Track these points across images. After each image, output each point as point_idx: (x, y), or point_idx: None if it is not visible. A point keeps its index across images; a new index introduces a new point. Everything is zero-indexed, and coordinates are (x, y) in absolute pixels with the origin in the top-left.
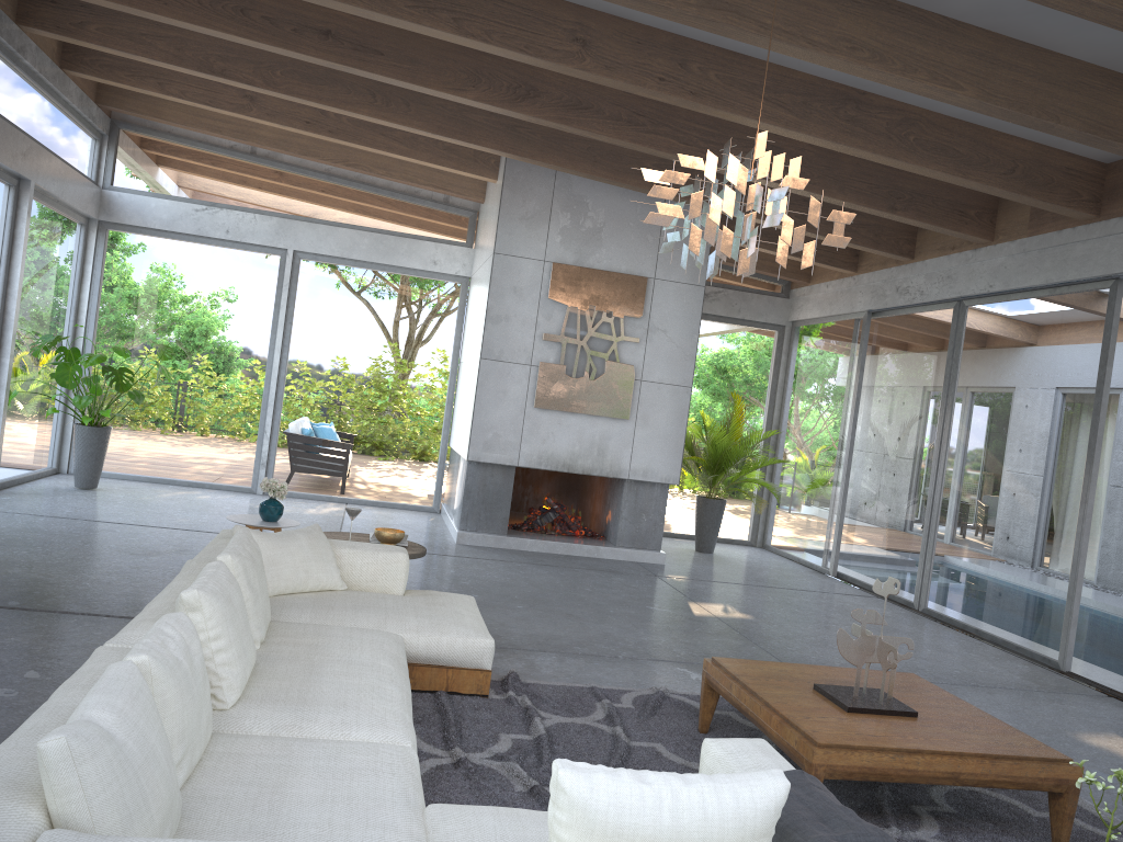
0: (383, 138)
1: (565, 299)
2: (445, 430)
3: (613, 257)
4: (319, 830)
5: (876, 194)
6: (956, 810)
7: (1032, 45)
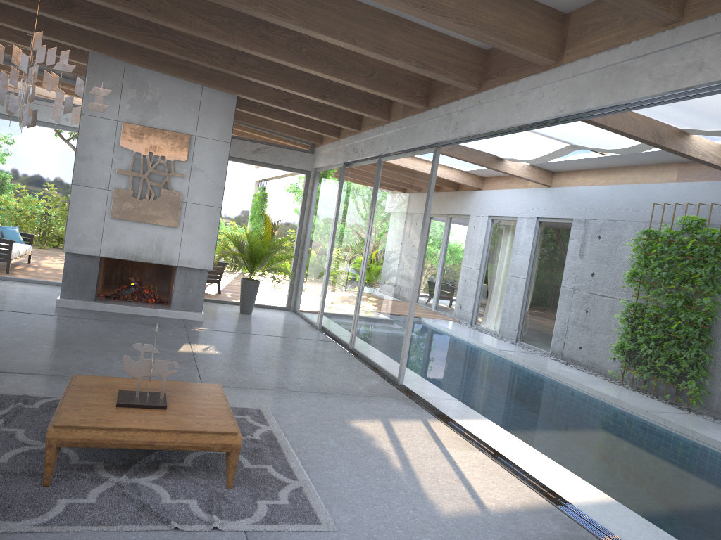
0: (5, 31)
1: (132, 147)
2: None
3: (167, 120)
4: None
5: (313, 87)
6: (191, 465)
7: None
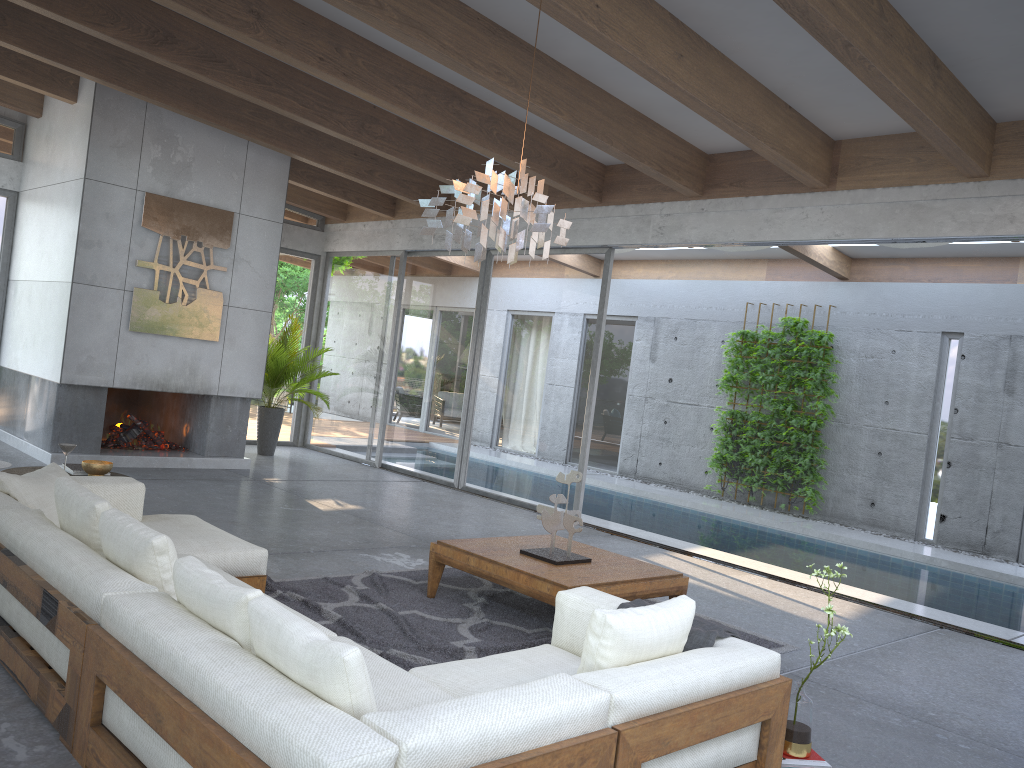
0: None
1: (158, 228)
2: None
3: (202, 191)
4: (392, 696)
5: (445, 165)
6: None
7: (600, 88)
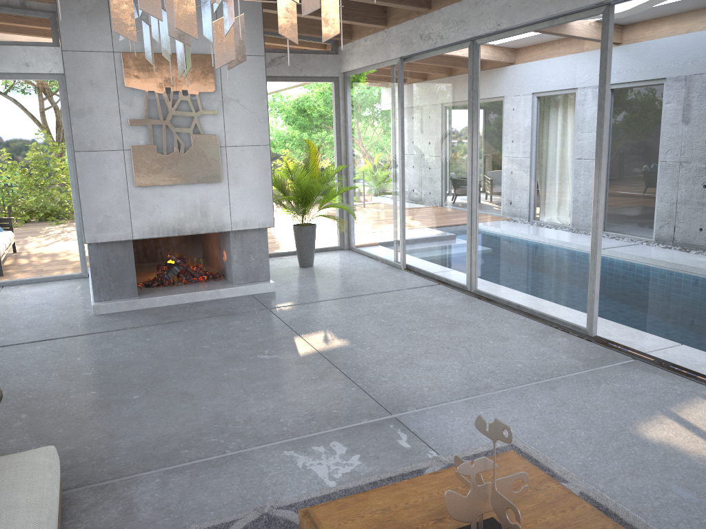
0: None
1: (141, 85)
2: (76, 209)
3: None
4: None
5: None
6: None
7: None
